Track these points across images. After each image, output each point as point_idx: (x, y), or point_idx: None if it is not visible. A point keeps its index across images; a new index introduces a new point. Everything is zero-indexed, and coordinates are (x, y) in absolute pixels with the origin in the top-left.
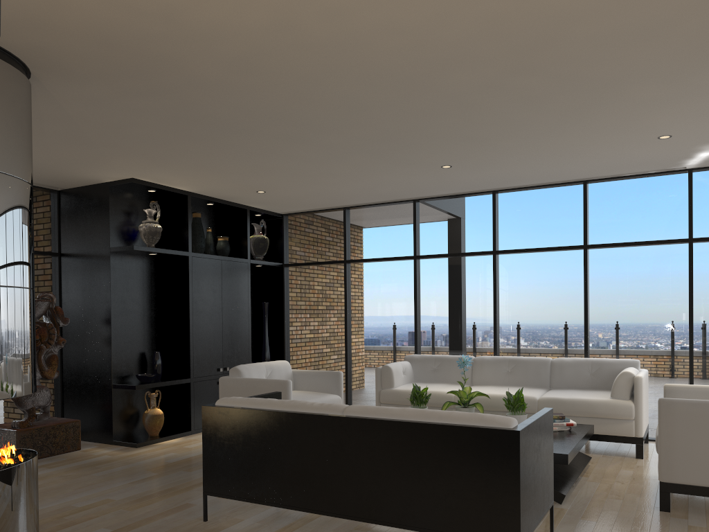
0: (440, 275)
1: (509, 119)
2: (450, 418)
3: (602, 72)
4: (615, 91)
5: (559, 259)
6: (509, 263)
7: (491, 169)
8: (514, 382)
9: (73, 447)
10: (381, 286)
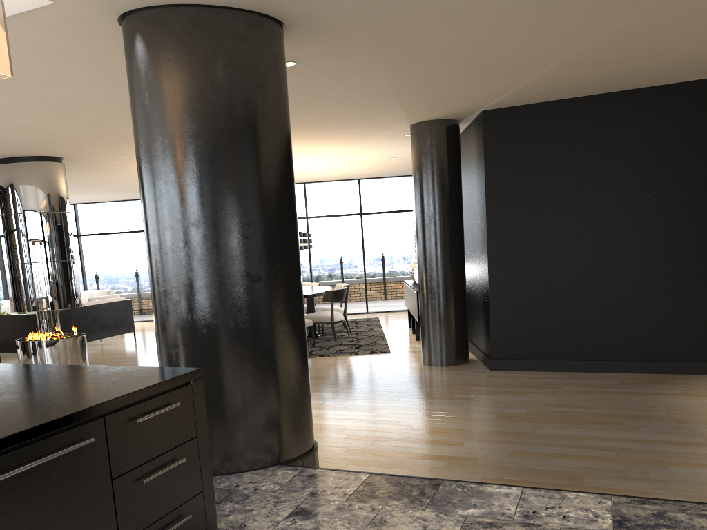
0: None
1: None
2: (113, 300)
3: (89, 189)
4: (74, 191)
5: None
6: None
7: None
8: None
9: None
10: None
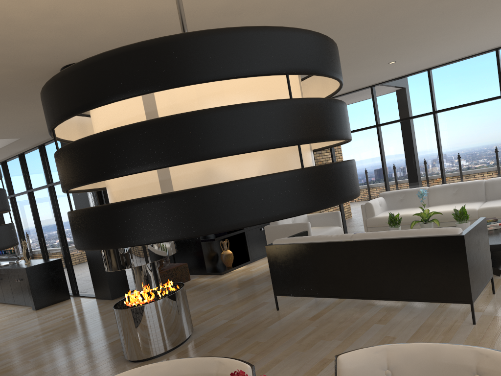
0: (396, 135)
1: (433, 27)
2: (418, 233)
3: None
4: None
5: (483, 108)
6: (445, 118)
7: (425, 57)
8: (459, 200)
9: (186, 279)
10: (355, 149)
